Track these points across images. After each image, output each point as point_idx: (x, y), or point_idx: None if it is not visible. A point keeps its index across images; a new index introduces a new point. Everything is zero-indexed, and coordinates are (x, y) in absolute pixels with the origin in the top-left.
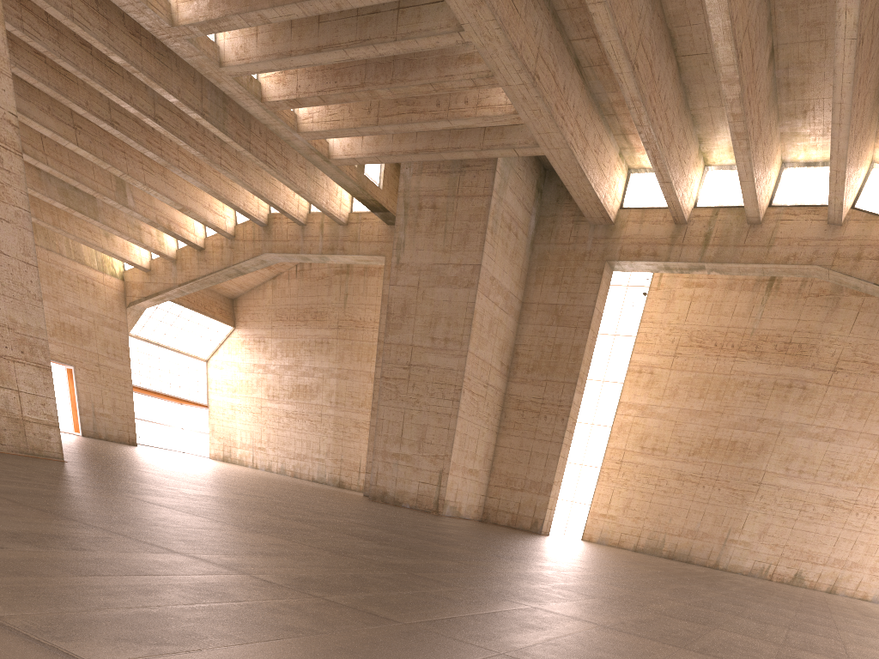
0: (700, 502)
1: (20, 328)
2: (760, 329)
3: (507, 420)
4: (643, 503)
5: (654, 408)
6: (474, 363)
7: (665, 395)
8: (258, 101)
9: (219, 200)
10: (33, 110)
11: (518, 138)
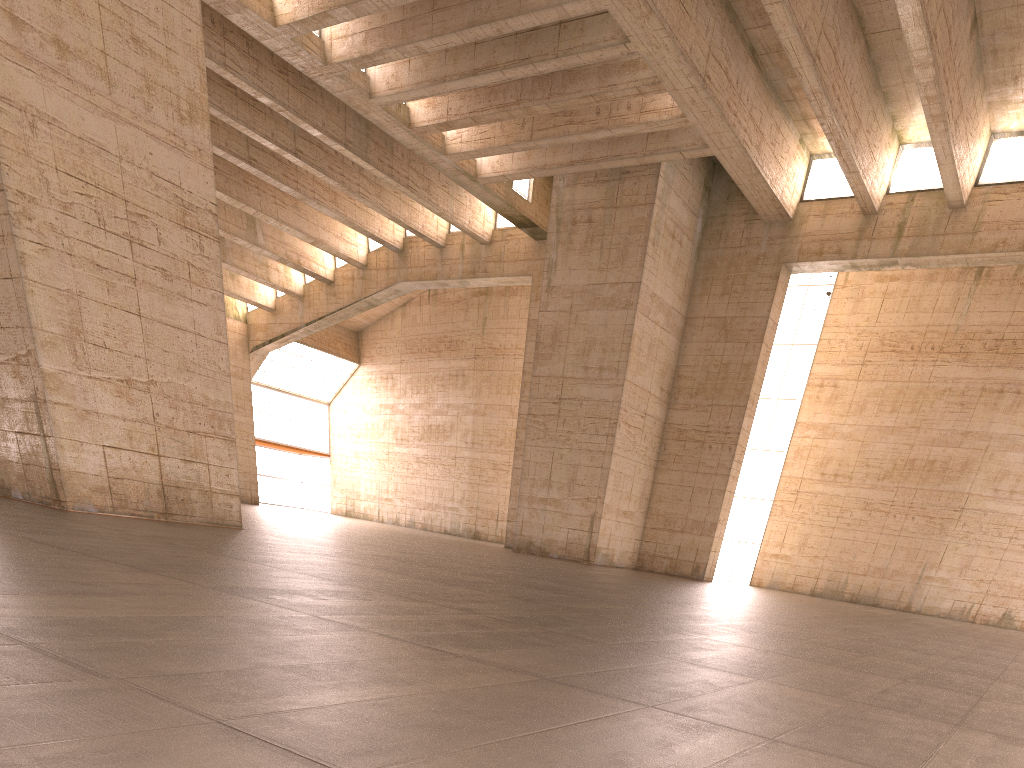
0: (889, 534)
1: (211, 404)
2: (966, 325)
3: (667, 453)
4: (822, 539)
5: (837, 426)
6: (631, 392)
7: (851, 411)
8: (406, 128)
9: (353, 229)
10: None
11: (685, 140)
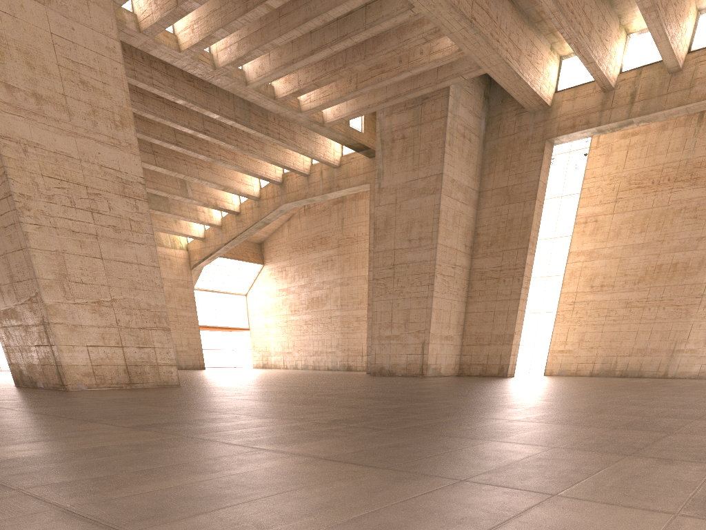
0: (646, 323)
1: (152, 308)
2: (693, 158)
3: (473, 290)
4: (595, 334)
5: (600, 250)
6: (443, 251)
7: (609, 237)
8: (272, 100)
9: (248, 175)
10: None
11: (464, 66)
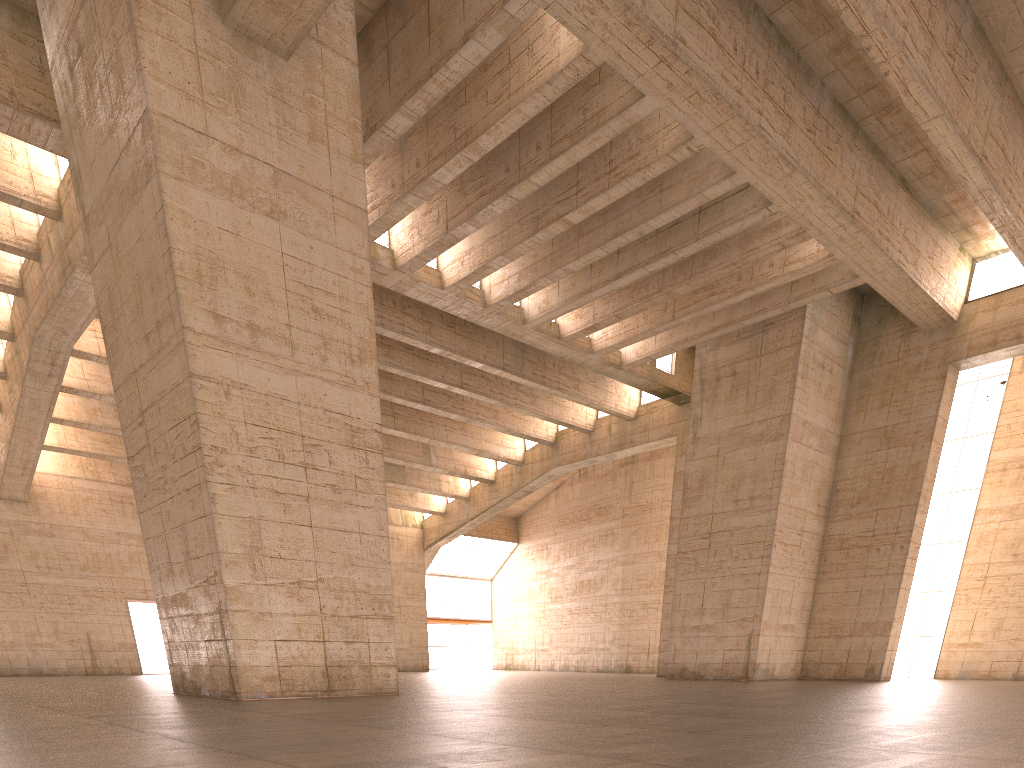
0: None
1: (372, 589)
2: None
3: (828, 564)
4: (1022, 620)
5: None
6: (786, 513)
7: None
8: (556, 340)
9: (511, 435)
10: None
11: (833, 277)
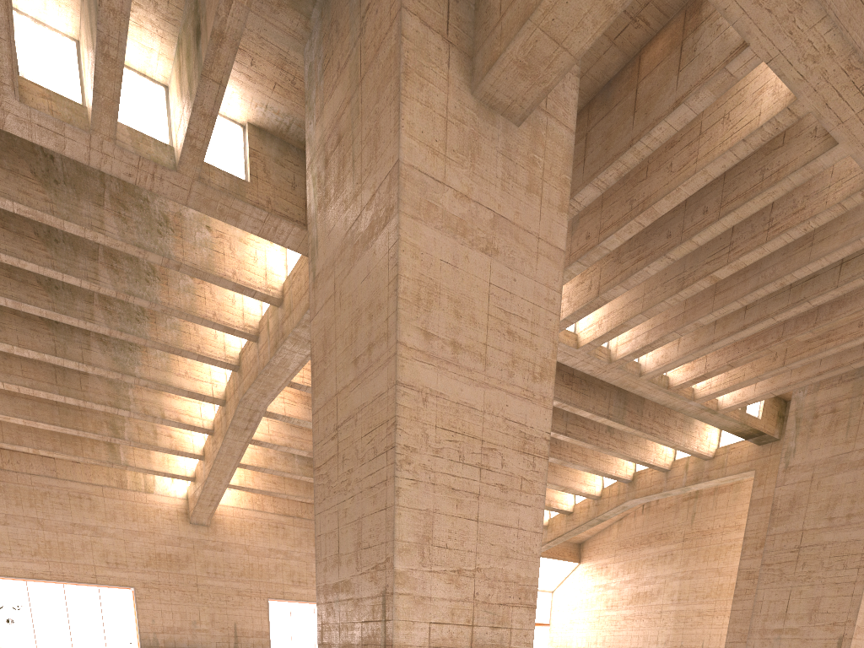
0: None
1: (521, 580)
2: None
3: None
4: None
5: None
6: None
7: None
8: (665, 389)
9: (596, 474)
10: None
11: None
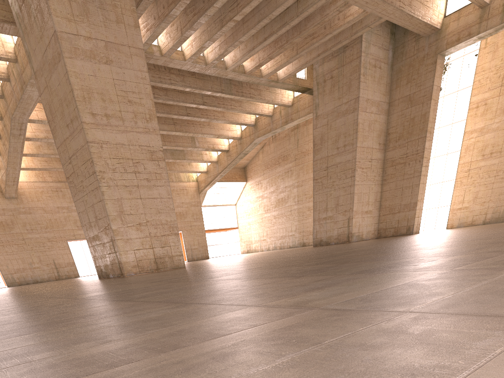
0: None
1: (169, 222)
2: None
3: (387, 175)
4: (487, 191)
5: (489, 126)
6: (361, 151)
7: (497, 114)
8: (243, 74)
9: (232, 124)
10: (159, 126)
11: (370, 19)
